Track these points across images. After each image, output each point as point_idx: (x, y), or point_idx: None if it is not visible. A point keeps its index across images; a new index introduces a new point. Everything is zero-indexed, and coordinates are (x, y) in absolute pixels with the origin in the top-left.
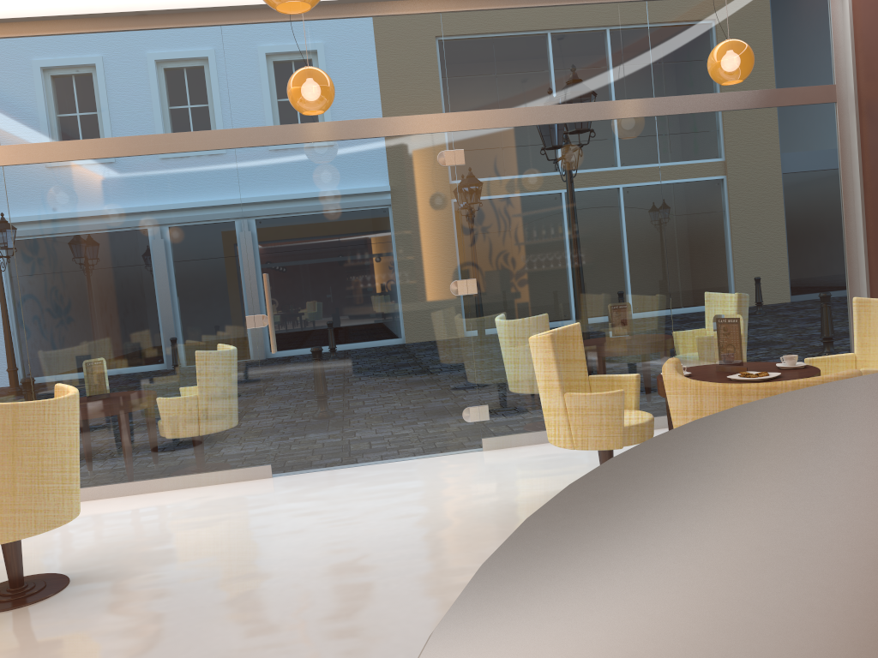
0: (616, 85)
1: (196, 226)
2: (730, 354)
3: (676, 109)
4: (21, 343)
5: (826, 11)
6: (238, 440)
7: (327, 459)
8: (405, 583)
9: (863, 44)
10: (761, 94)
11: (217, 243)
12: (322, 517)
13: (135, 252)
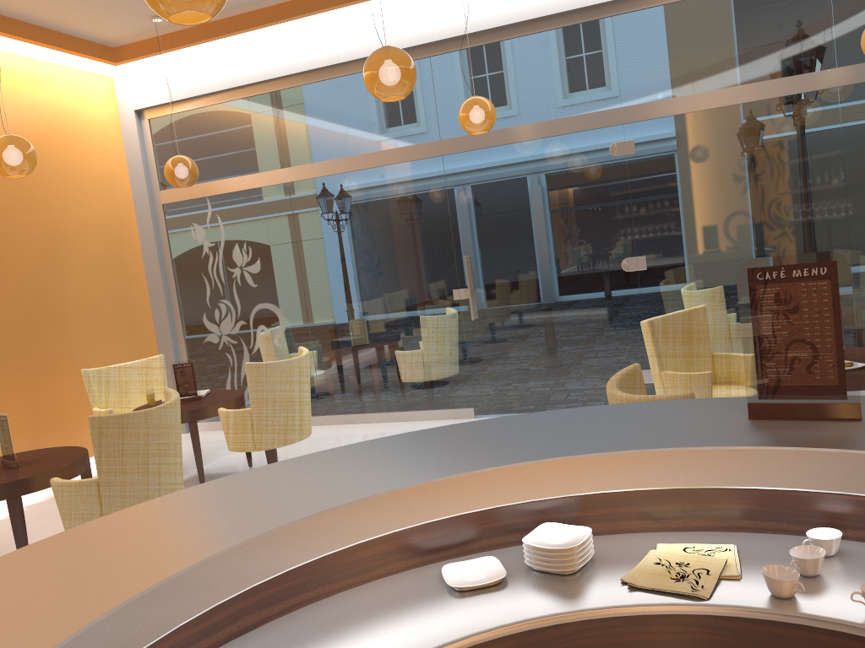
0: (792, 60)
1: (415, 220)
2: None
3: (862, 77)
4: (303, 309)
5: None
6: (449, 387)
7: (517, 407)
8: None
9: None
10: None
11: (430, 233)
12: None
13: (374, 241)
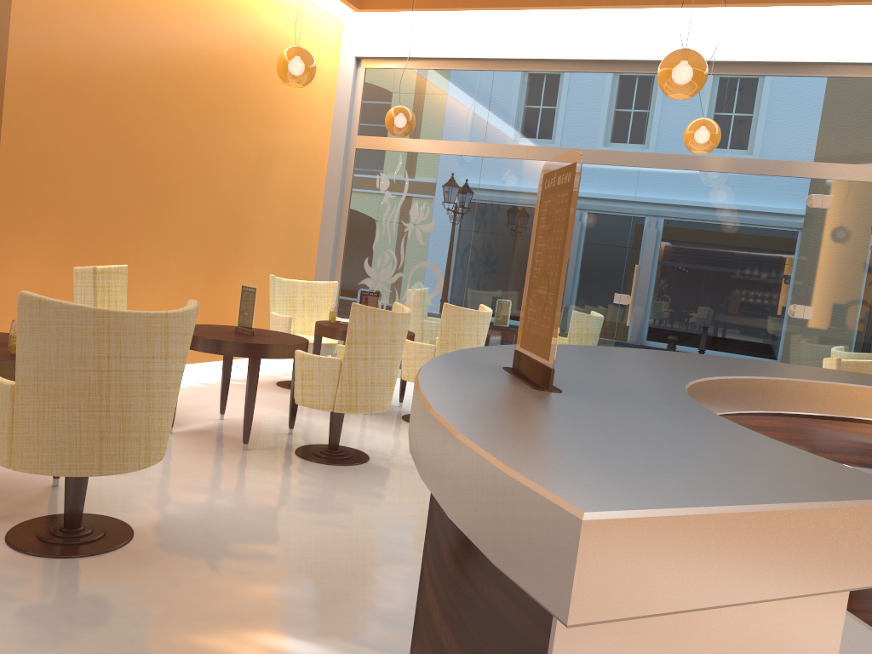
0: None
1: (596, 220)
2: None
3: None
4: (463, 277)
5: None
6: None
7: None
8: None
9: None
10: None
11: (608, 235)
12: None
13: None
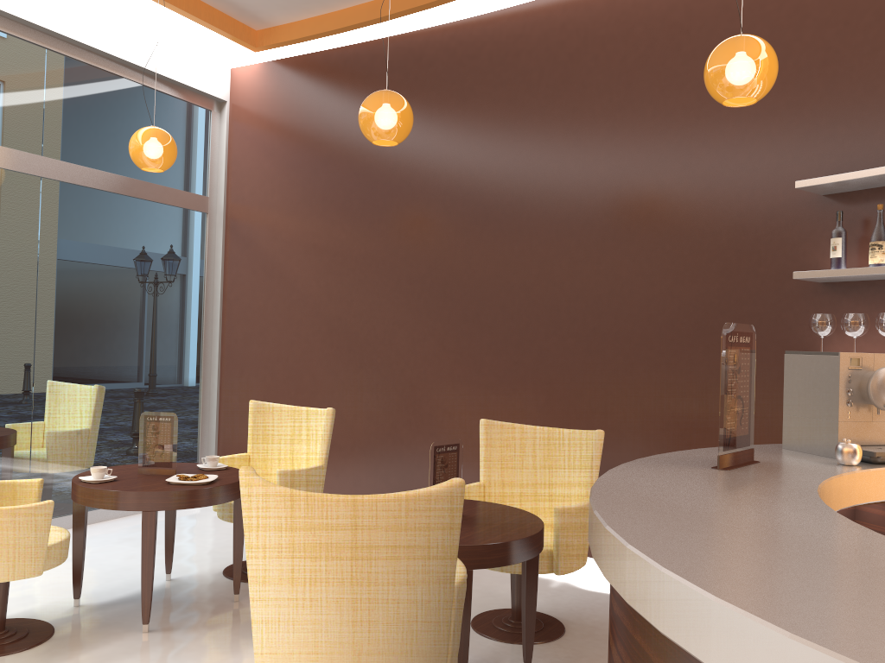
0: (0, 127)
1: None
2: (159, 455)
3: (65, 176)
4: None
5: (208, 129)
6: None
7: None
8: None
9: (237, 169)
10: (149, 187)
11: None
12: None
13: None
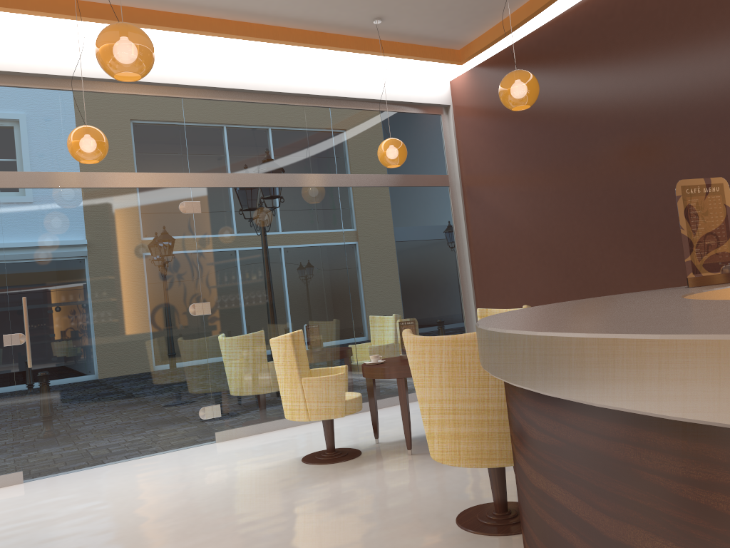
0: (311, 163)
1: None
2: None
3: (351, 183)
4: None
5: (440, 128)
6: None
7: (78, 461)
8: (199, 530)
9: (463, 150)
10: (405, 177)
11: None
12: (95, 502)
13: None
